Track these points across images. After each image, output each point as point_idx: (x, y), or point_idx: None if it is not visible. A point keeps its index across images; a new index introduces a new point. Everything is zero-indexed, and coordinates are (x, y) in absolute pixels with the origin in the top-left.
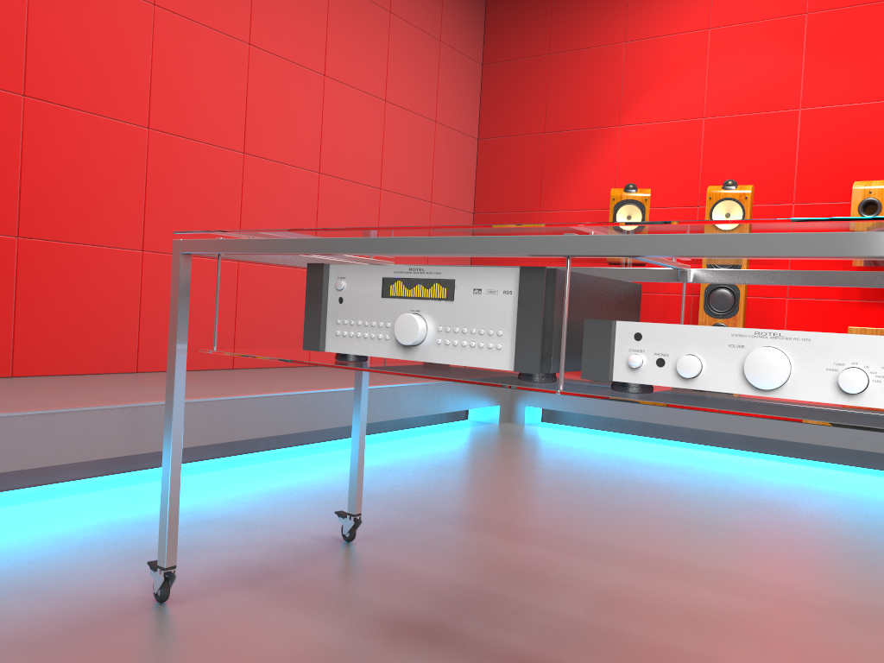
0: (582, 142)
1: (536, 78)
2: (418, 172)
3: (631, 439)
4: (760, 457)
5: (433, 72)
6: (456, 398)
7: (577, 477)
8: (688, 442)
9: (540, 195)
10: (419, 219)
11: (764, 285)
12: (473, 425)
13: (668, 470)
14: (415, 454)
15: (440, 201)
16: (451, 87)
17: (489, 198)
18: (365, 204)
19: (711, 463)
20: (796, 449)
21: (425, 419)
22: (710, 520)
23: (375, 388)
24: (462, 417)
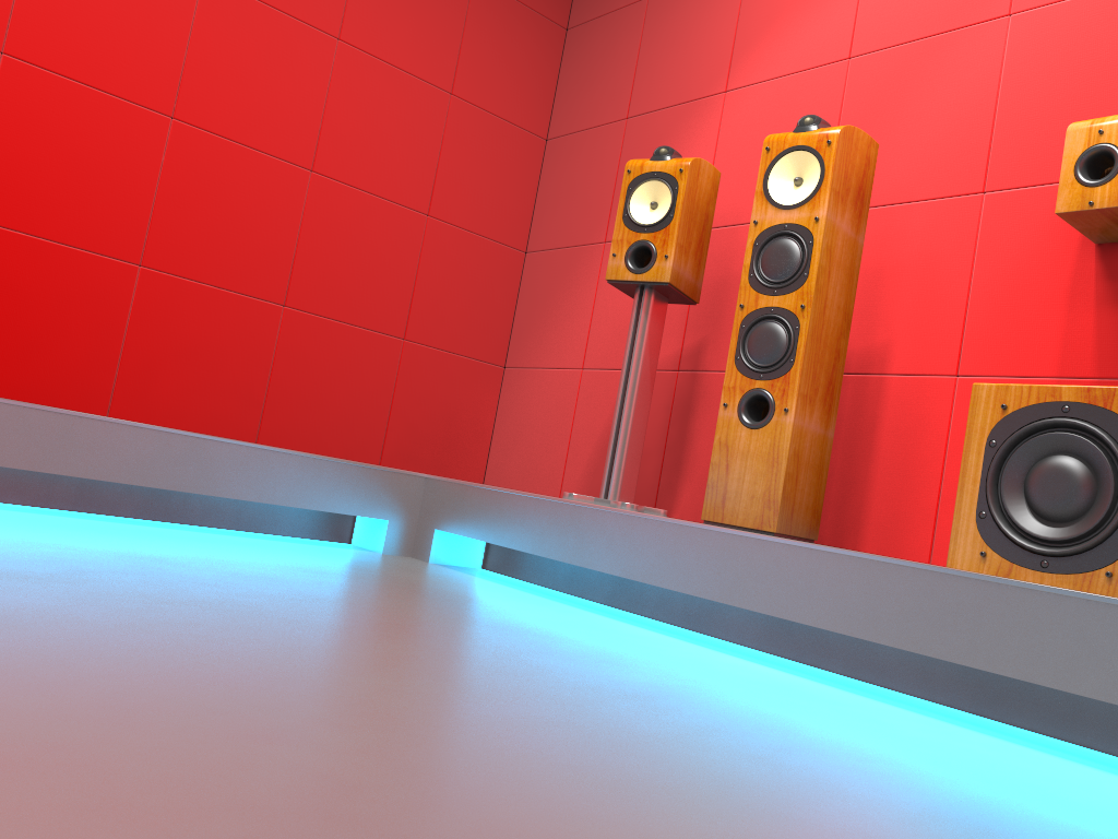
0: (673, 124)
1: (628, 37)
2: (402, 162)
3: (563, 602)
4: (763, 660)
5: (454, 19)
6: (256, 478)
7: (158, 583)
8: (676, 625)
9: (610, 216)
10: (399, 237)
11: (919, 351)
12: (327, 545)
13: (440, 622)
14: (3, 522)
15: (450, 218)
16: (493, 49)
17: (547, 228)
18: (274, 187)
19: (599, 640)
20: (854, 657)
21: (230, 519)
22: (90, 658)
23: (4, 403)
24: (337, 537)
